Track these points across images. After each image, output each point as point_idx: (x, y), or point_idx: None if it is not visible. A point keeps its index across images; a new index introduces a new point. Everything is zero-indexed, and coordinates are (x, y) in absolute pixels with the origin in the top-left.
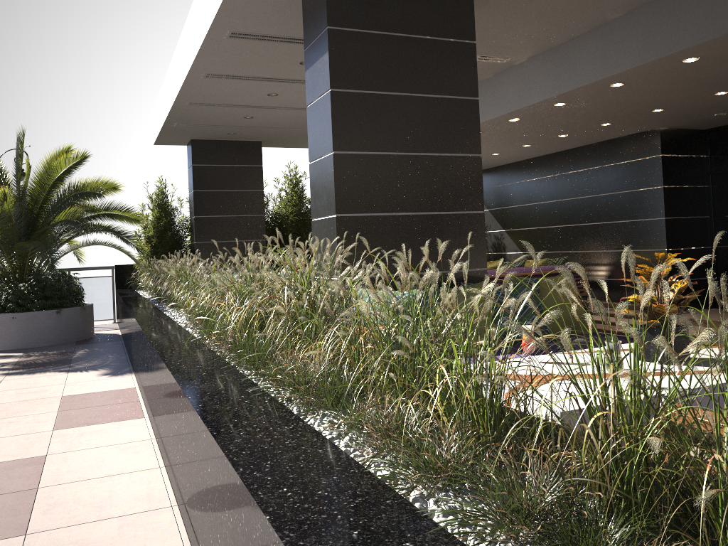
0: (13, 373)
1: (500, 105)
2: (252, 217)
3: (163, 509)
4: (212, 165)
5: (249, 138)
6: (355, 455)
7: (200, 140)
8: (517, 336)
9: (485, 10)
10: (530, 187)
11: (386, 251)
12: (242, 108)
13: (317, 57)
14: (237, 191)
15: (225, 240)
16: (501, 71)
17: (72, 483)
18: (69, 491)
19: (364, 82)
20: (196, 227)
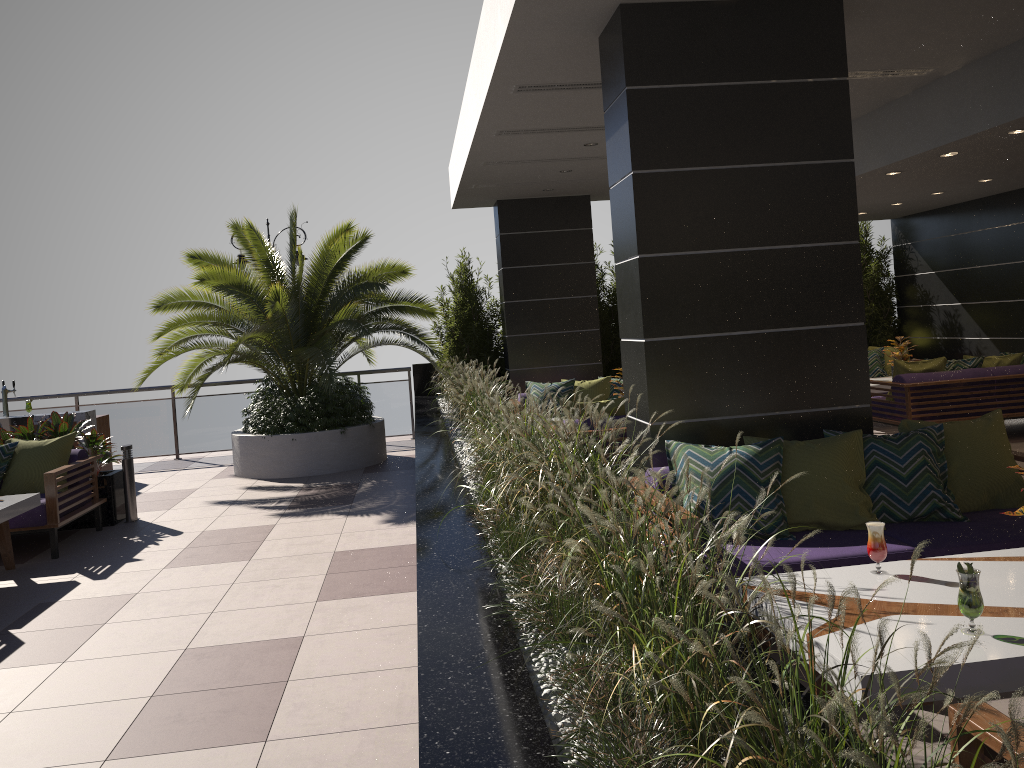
0: (289, 514)
1: (923, 136)
2: (579, 299)
3: (410, 725)
4: (525, 232)
5: (572, 192)
6: (563, 723)
7: (509, 200)
8: (902, 512)
9: (872, 19)
10: (1000, 238)
11: (716, 385)
12: (553, 162)
13: (617, 126)
14: (559, 265)
15: (545, 332)
16: (923, 85)
17: (323, 677)
18: (318, 689)
19: (679, 157)
20: (507, 316)
